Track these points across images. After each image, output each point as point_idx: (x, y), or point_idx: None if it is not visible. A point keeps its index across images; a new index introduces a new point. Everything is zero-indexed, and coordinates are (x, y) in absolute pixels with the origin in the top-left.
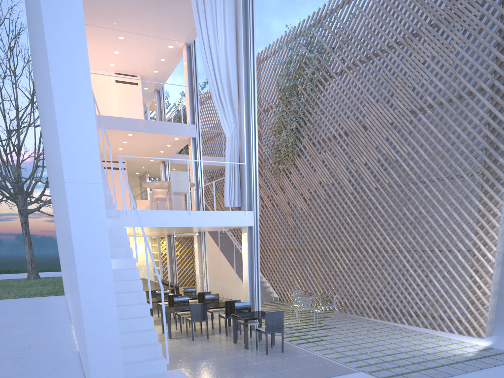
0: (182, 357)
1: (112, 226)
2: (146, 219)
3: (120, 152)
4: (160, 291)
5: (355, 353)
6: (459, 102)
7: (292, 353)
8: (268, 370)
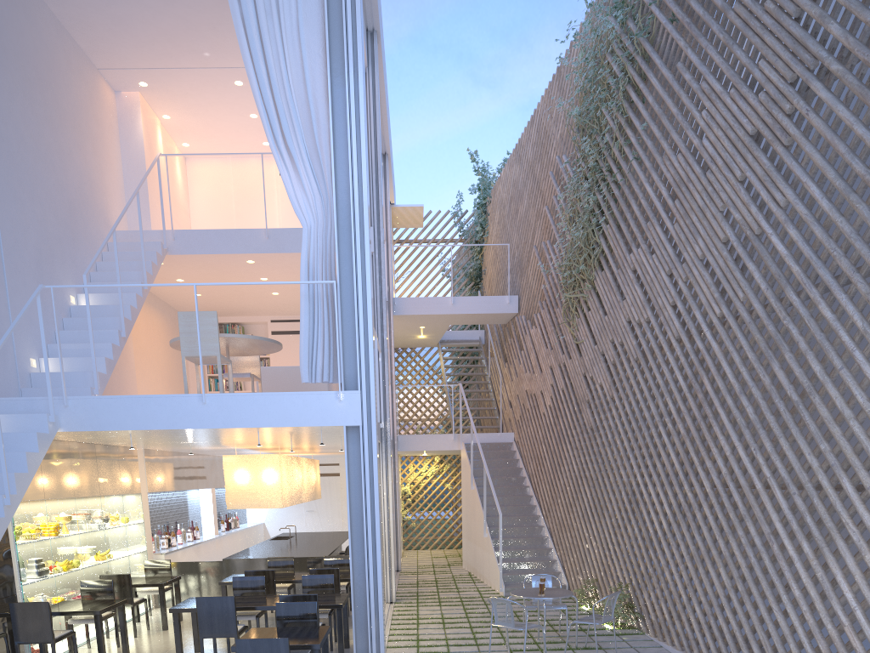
0: None
1: (25, 430)
2: (110, 415)
3: (286, 301)
4: (275, 560)
5: None
6: None
7: None
8: None
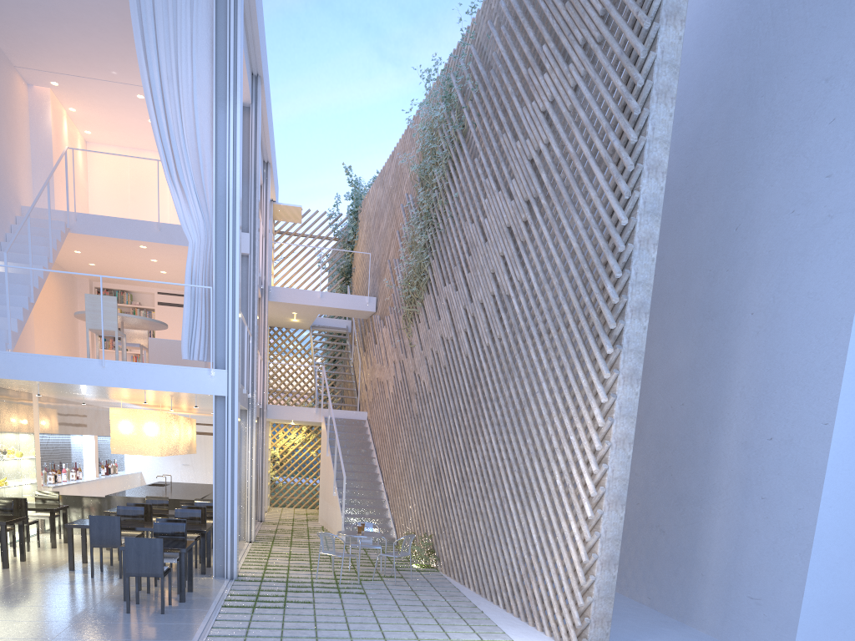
0: (2, 596)
1: None
2: (25, 368)
3: (173, 279)
4: (152, 498)
5: (270, 633)
6: (574, 179)
7: (172, 618)
8: (58, 634)
